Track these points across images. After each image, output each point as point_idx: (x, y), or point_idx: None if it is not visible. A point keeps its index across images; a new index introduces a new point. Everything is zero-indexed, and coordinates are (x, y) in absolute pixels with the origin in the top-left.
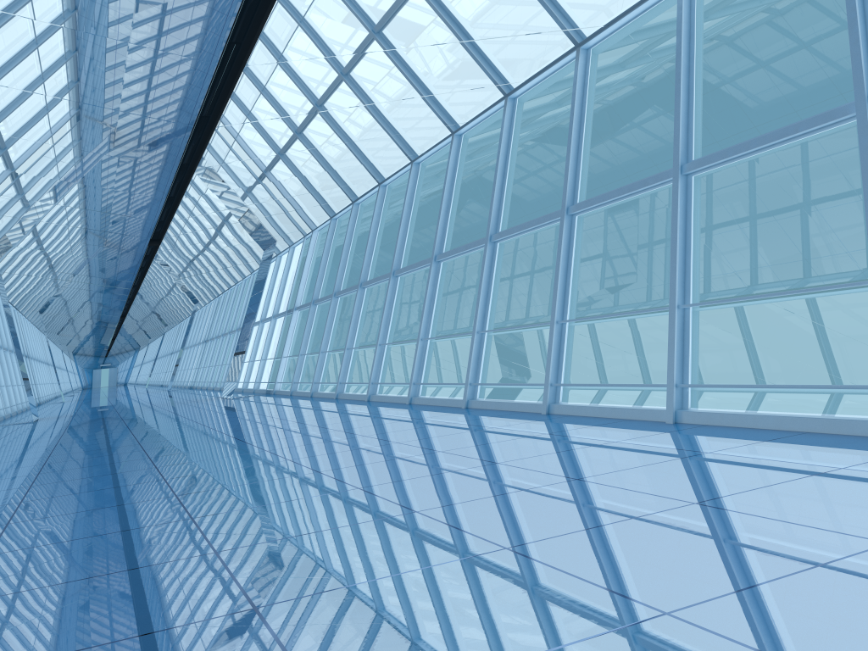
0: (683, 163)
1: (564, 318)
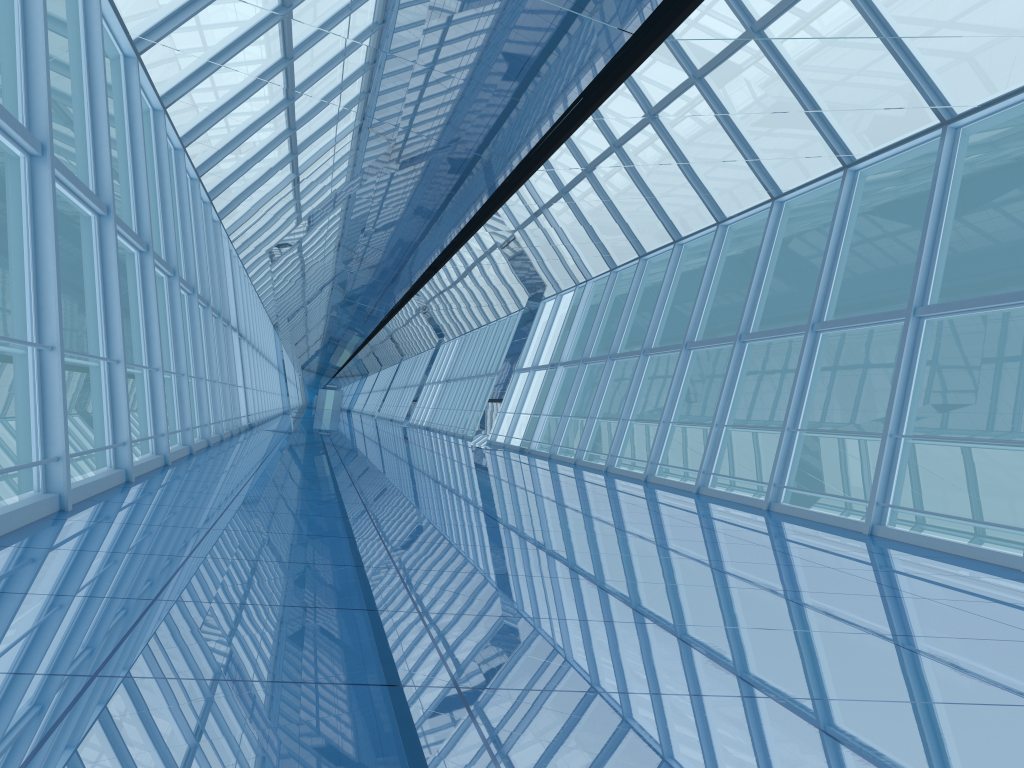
0: None
1: (899, 432)
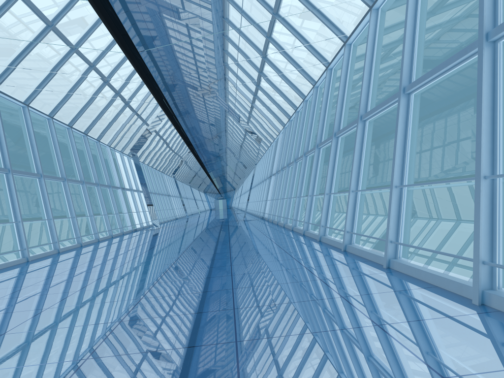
0: (363, 114)
1: (330, 192)
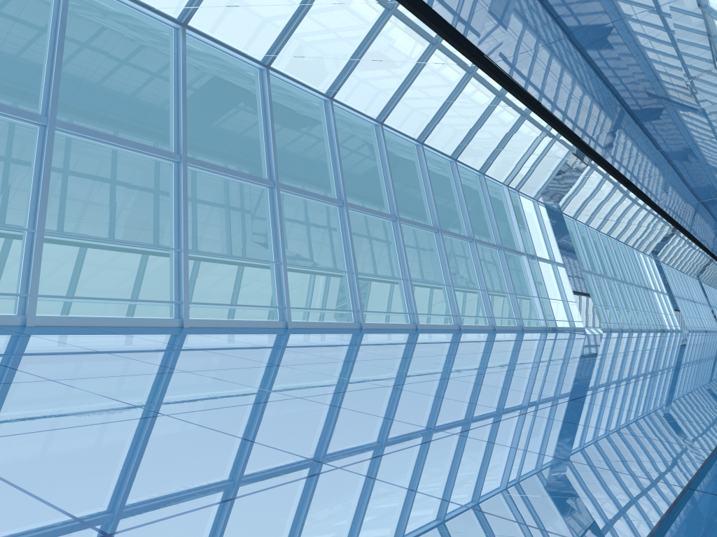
0: None
1: None
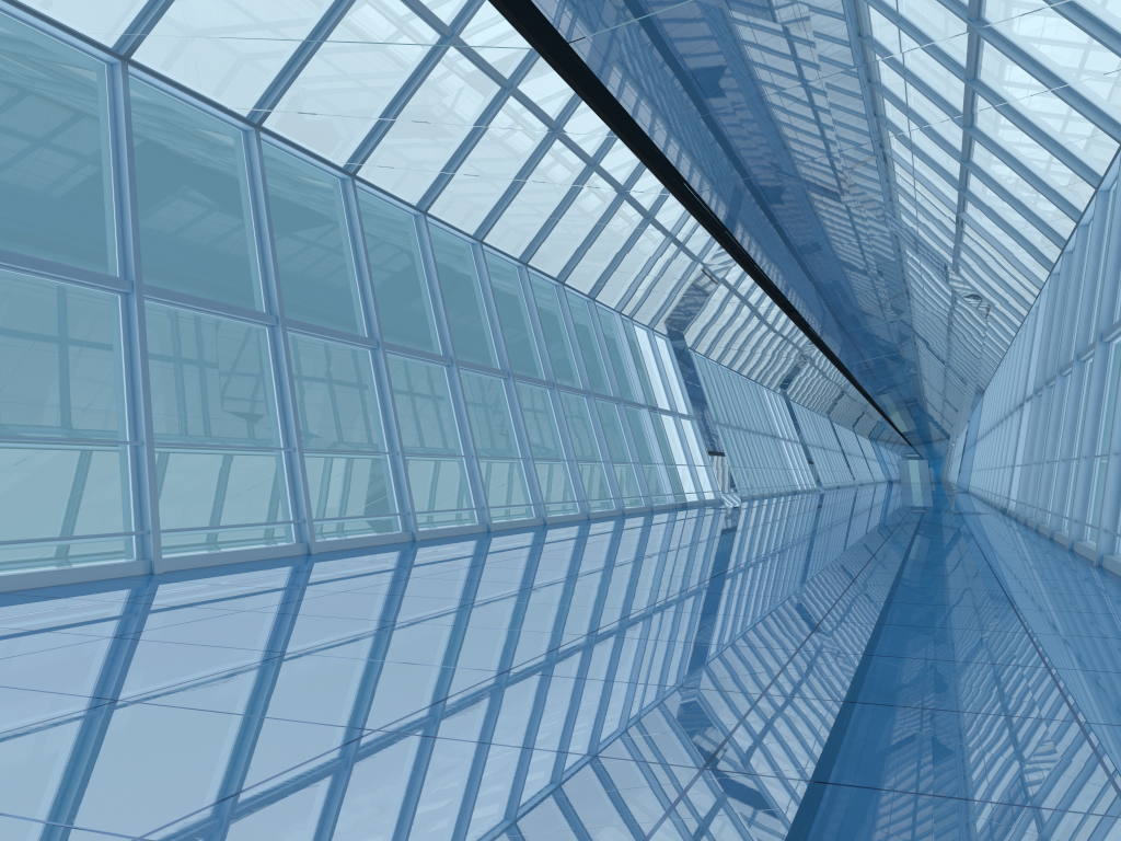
0: None
1: None
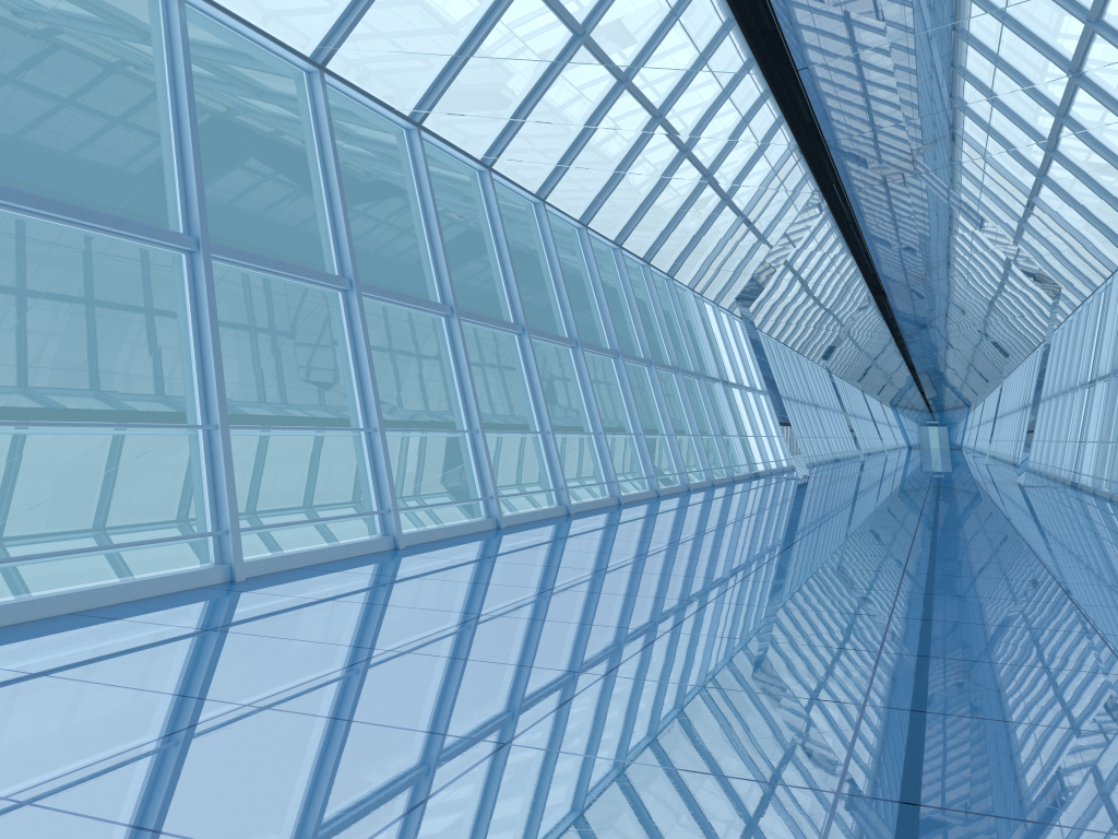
0: None
1: None
